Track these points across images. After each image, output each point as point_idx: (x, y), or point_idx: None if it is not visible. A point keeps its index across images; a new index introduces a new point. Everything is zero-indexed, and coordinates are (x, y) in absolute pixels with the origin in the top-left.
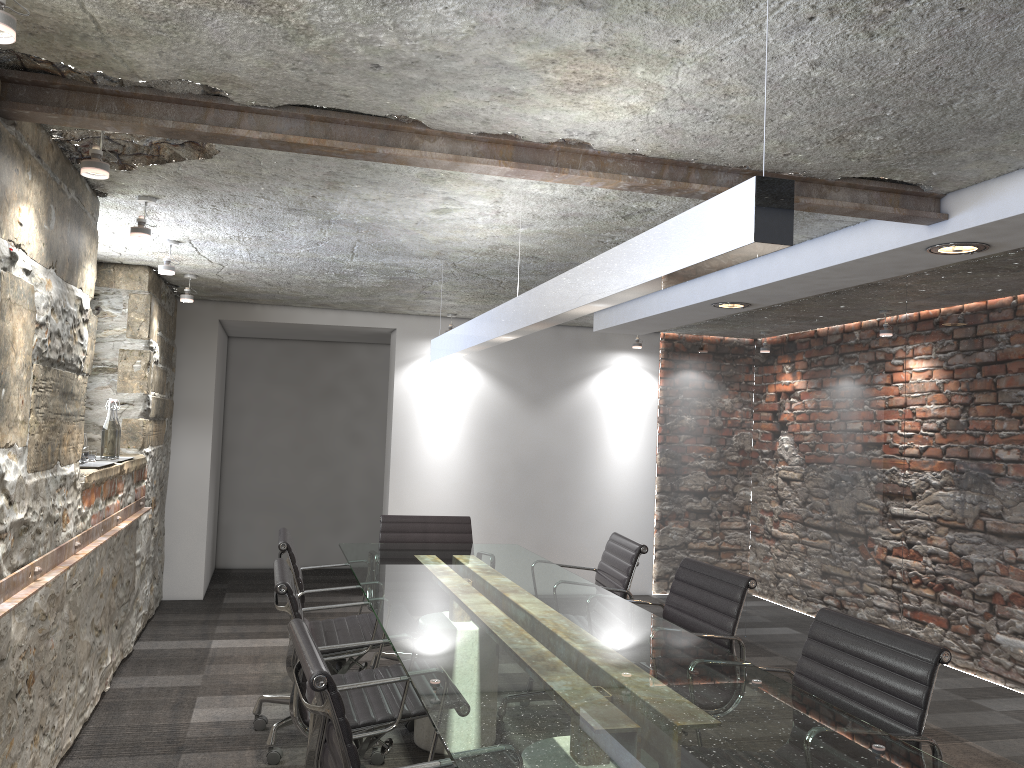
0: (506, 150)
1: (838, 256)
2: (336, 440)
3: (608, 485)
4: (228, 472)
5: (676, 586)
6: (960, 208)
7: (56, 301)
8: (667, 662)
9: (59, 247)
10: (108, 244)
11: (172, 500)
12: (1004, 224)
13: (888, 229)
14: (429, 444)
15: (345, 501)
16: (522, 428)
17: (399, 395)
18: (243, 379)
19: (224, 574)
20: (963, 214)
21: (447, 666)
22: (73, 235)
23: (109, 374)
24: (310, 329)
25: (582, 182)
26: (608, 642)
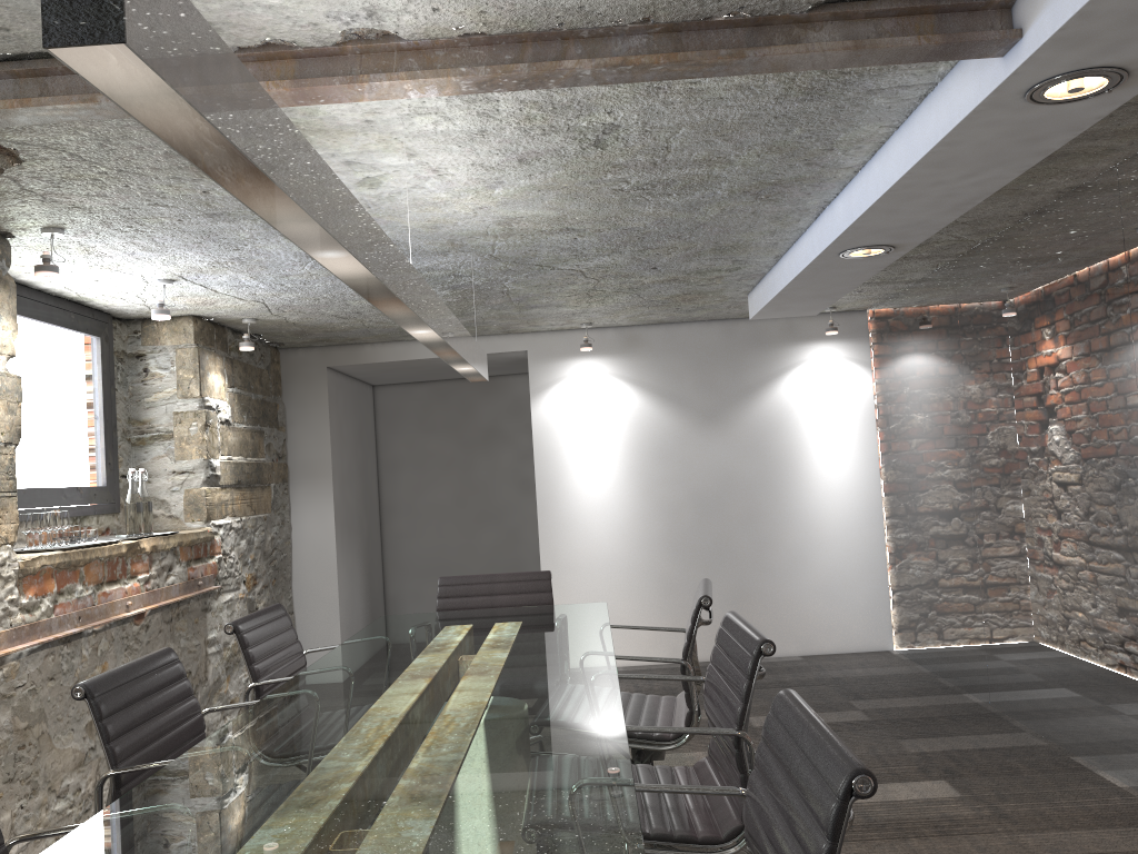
0: (286, 67)
1: (923, 143)
2: (504, 489)
3: (817, 513)
4: (389, 537)
5: (714, 654)
6: (1033, 13)
7: None
8: (501, 788)
9: None
10: (116, 296)
11: (299, 574)
12: (1098, 18)
13: (965, 81)
14: (581, 484)
15: (522, 559)
16: (695, 453)
17: (539, 429)
18: (394, 431)
19: None
20: (1037, 21)
21: (167, 803)
22: None
23: (165, 441)
24: (439, 365)
25: (406, 92)
26: (471, 753)
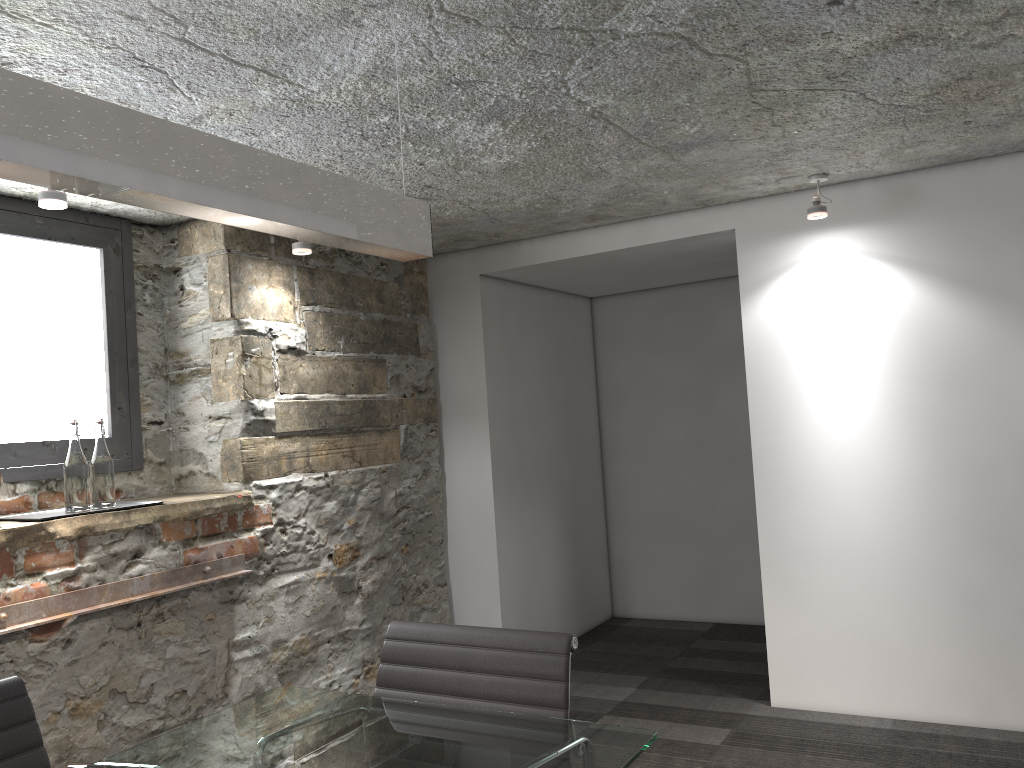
0: None
1: None
2: None
3: None
4: (613, 484)
5: None
6: None
7: None
8: None
9: None
10: None
11: (454, 536)
12: None
13: None
14: (821, 428)
15: None
16: (1023, 377)
17: (754, 345)
18: (616, 353)
19: (607, 629)
20: None
21: None
22: None
23: (202, 378)
24: (632, 263)
25: None
26: None
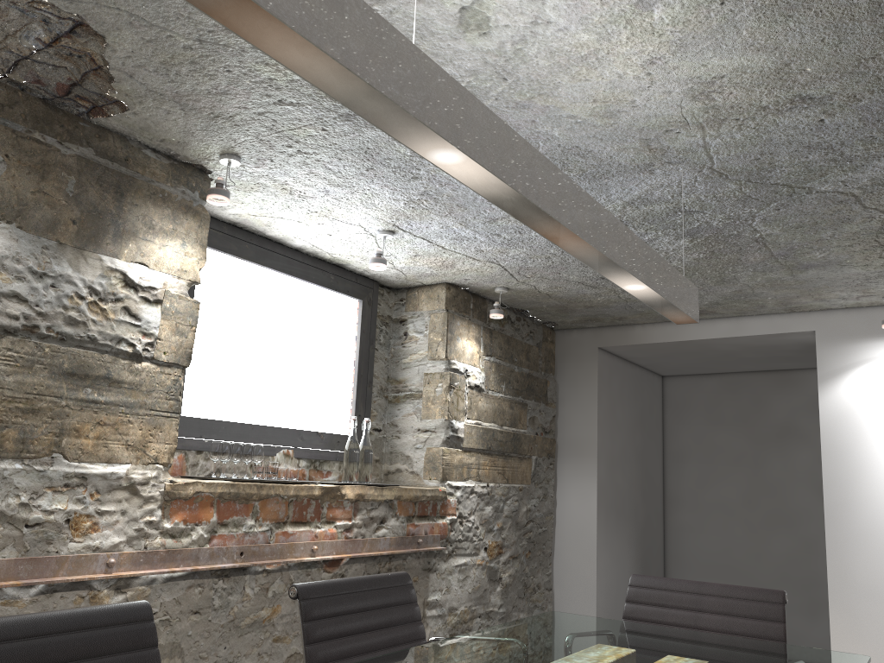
0: None
1: None
2: (799, 493)
3: None
4: (672, 528)
5: None
6: None
7: (0, 257)
8: None
9: (30, 202)
10: (362, 256)
11: (560, 551)
12: None
13: None
14: None
15: (820, 574)
16: None
17: (828, 421)
18: (681, 422)
19: None
20: None
21: None
22: (93, 198)
23: (414, 400)
24: (717, 350)
25: None
26: None
